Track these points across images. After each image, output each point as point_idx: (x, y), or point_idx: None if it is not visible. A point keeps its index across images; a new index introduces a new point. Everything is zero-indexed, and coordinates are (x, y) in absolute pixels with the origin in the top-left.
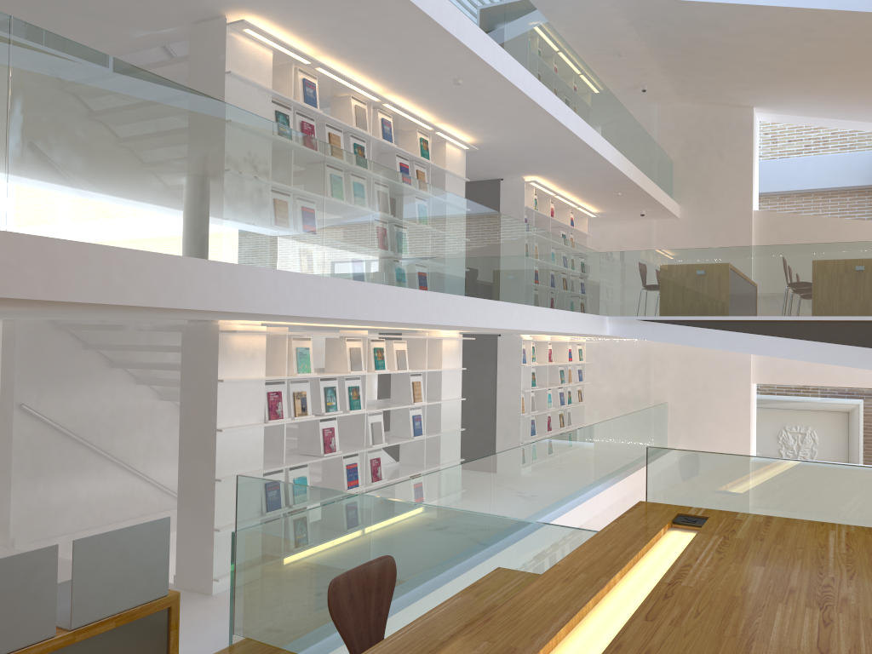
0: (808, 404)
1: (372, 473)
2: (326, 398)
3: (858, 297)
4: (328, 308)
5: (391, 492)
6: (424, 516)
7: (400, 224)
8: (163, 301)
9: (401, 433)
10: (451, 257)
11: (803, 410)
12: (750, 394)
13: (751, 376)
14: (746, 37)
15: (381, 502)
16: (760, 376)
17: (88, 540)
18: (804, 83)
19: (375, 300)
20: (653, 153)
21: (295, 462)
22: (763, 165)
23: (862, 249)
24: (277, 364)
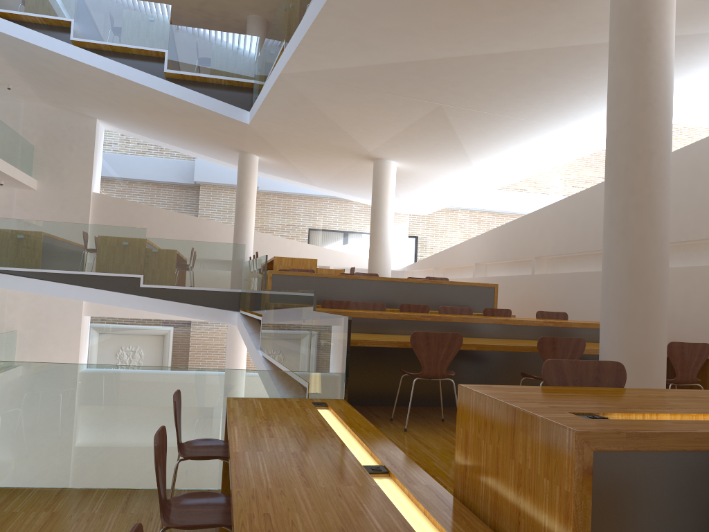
0: (122, 330)
1: None
2: None
3: (123, 262)
4: None
5: None
6: None
7: None
8: None
9: None
10: None
11: (119, 335)
12: (81, 324)
13: (83, 311)
14: (74, 75)
15: None
16: (90, 311)
17: None
18: (122, 113)
19: None
20: (11, 139)
21: None
22: (103, 161)
23: (127, 232)
24: None
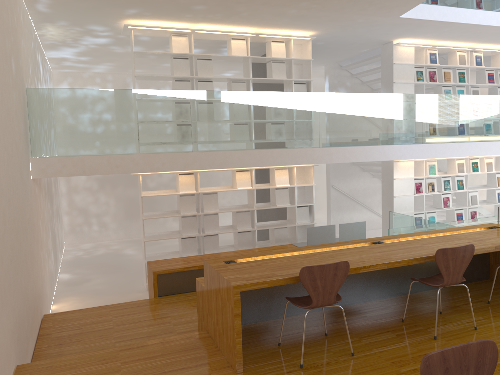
0: None
1: (471, 217)
2: (444, 185)
3: None
4: (422, 155)
5: (460, 223)
6: (438, 226)
7: (463, 116)
8: (360, 160)
9: (491, 201)
10: (497, 124)
11: None
12: None
13: None
14: None
15: (427, 221)
16: None
17: (342, 224)
18: None
19: (446, 149)
20: None
21: (428, 210)
22: None
23: None
24: (420, 171)
